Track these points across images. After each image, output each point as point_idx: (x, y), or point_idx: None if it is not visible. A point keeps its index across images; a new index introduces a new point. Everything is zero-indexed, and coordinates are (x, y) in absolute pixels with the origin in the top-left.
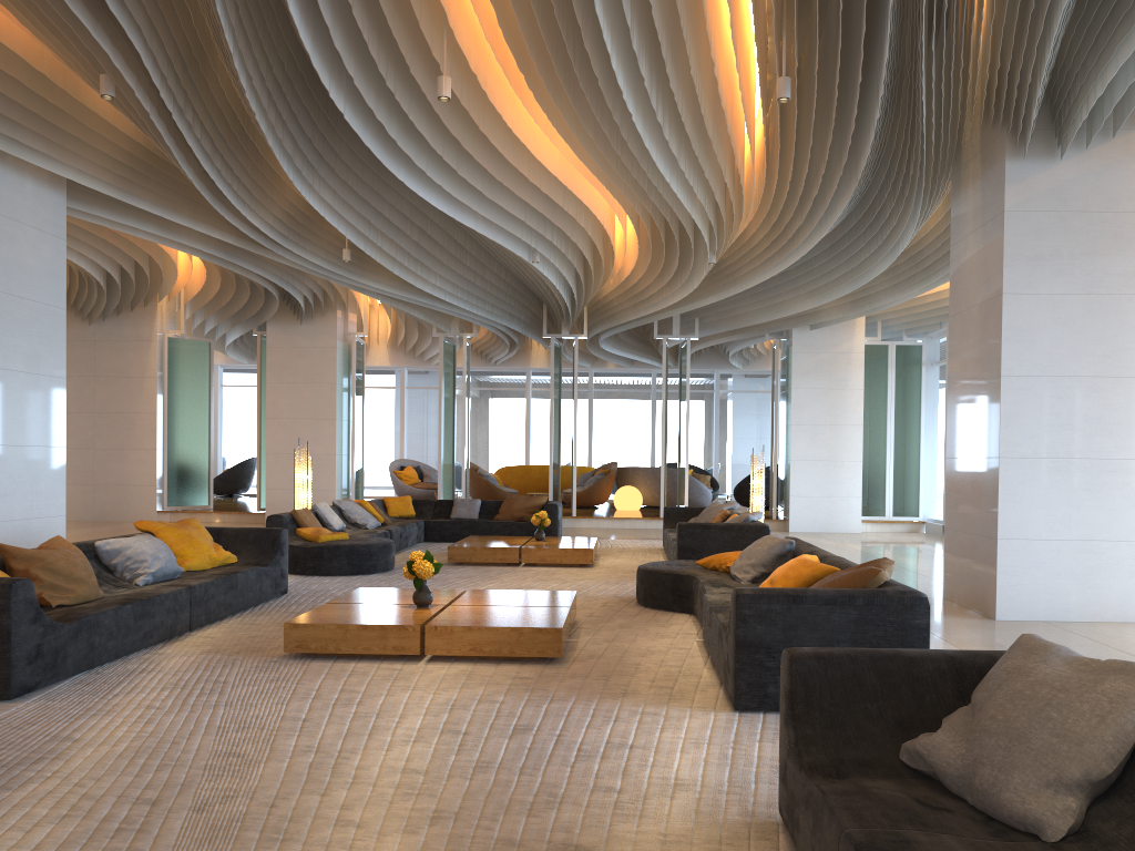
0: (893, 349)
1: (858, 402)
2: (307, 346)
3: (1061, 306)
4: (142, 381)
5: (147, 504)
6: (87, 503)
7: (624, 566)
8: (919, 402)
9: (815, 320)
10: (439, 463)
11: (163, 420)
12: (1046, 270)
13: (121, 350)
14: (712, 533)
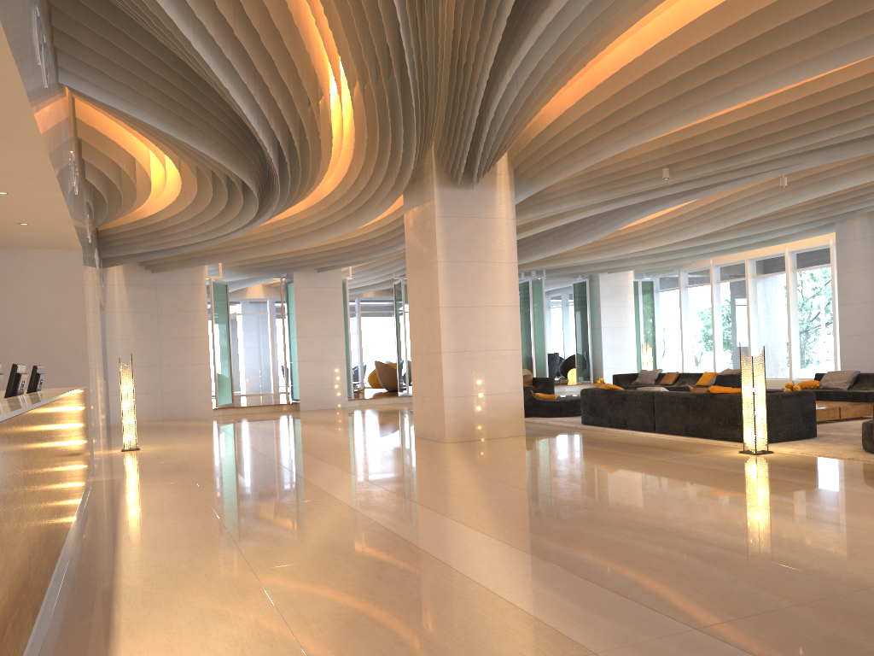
0: (640, 283)
1: (632, 314)
2: (322, 286)
3: None
4: (196, 314)
5: (205, 404)
6: (156, 407)
7: None
8: (653, 313)
9: (622, 268)
10: (406, 362)
11: (213, 342)
12: None
13: (178, 291)
14: (735, 378)
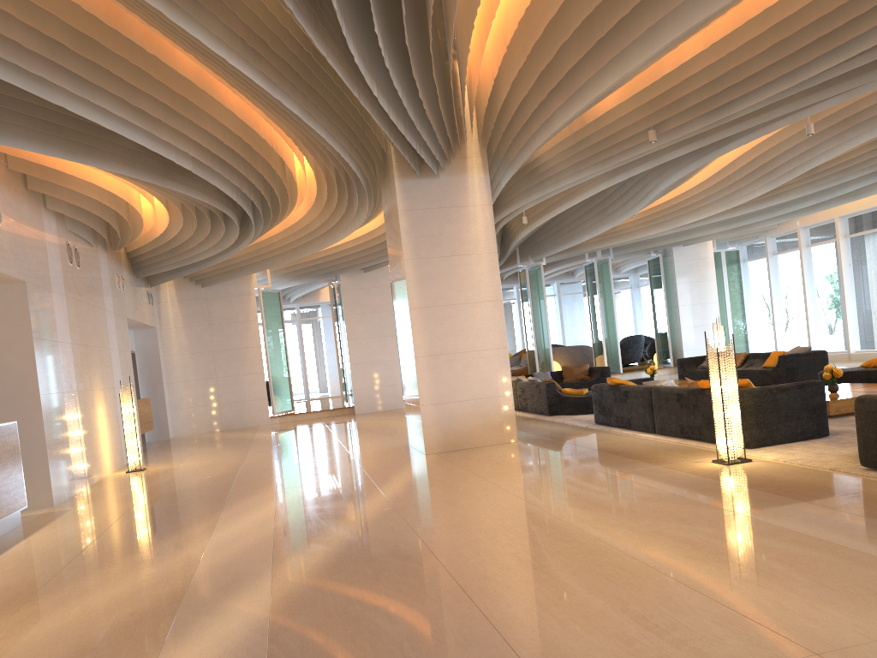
0: (724, 254)
1: (714, 288)
2: (370, 286)
3: None
4: (247, 324)
5: (262, 413)
6: (215, 418)
7: None
8: (741, 285)
9: (696, 240)
10: None
11: (266, 350)
12: None
13: (228, 303)
14: (801, 358)
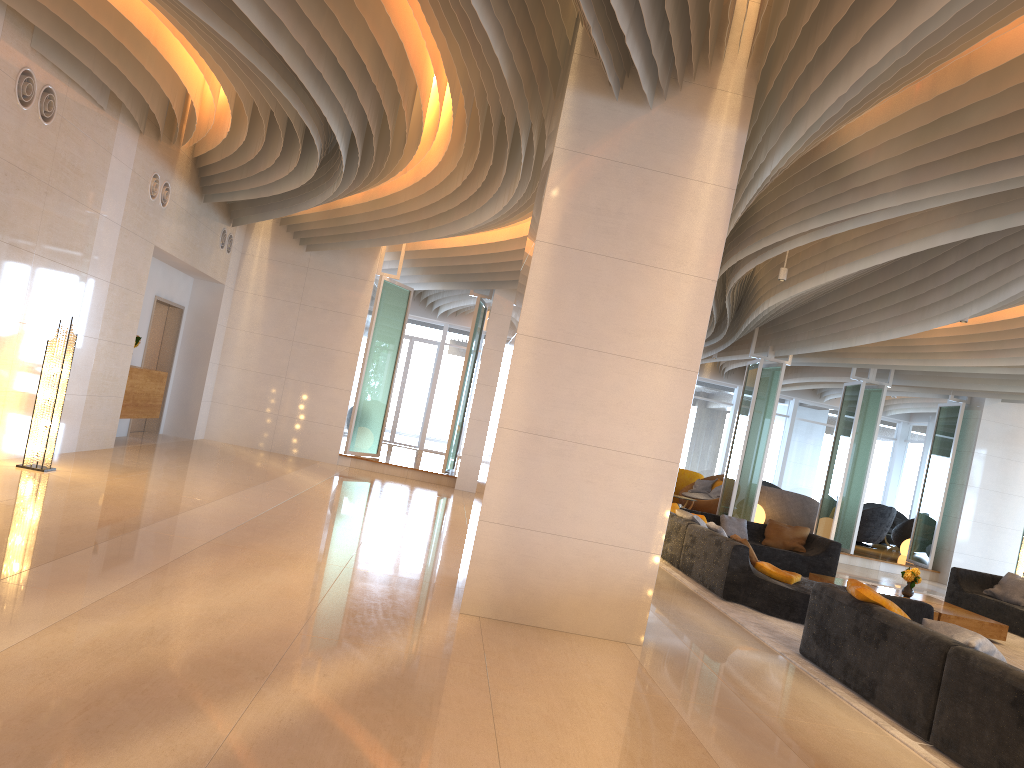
0: None
1: None
2: None
3: None
4: (349, 319)
5: (330, 445)
6: (266, 432)
7: (1022, 646)
8: None
9: None
10: None
11: (363, 363)
12: None
13: (334, 283)
14: None
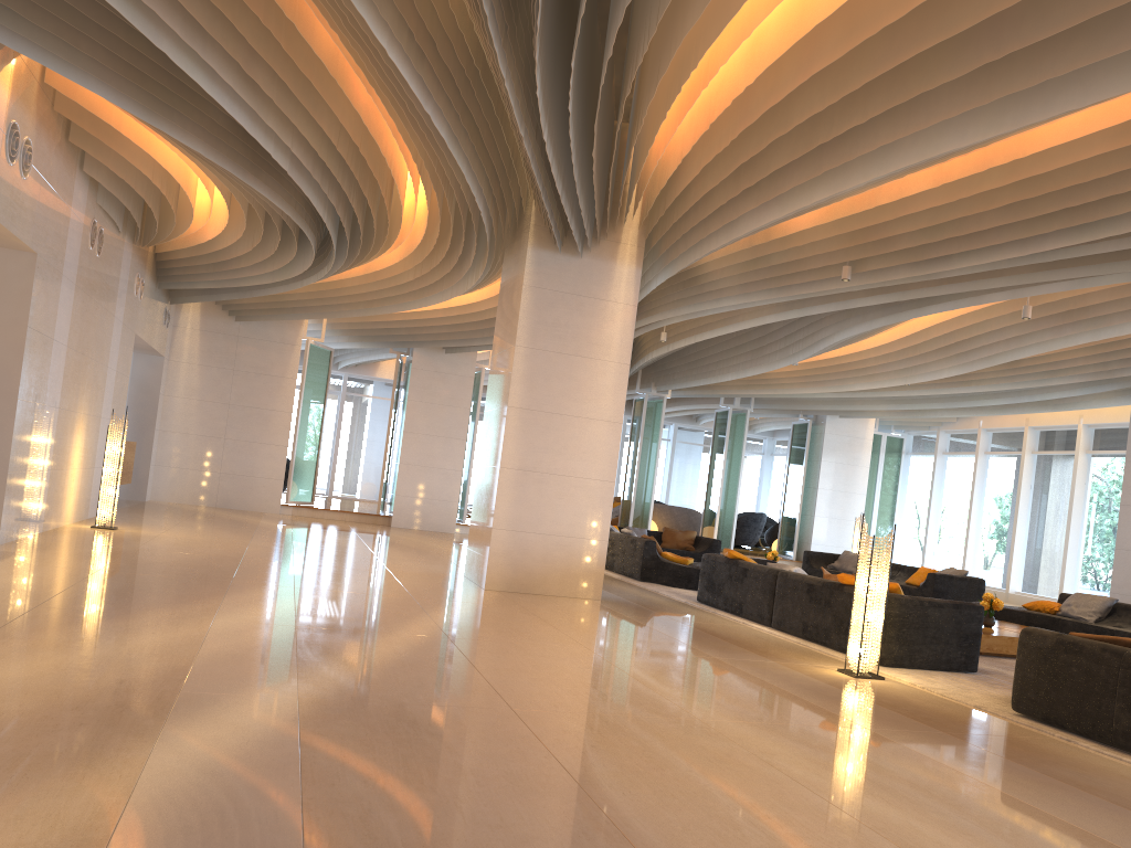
0: (885, 439)
1: (865, 477)
2: (448, 372)
3: None
4: (281, 381)
5: (272, 497)
6: (210, 490)
7: None
8: (897, 481)
9: (857, 413)
10: None
11: (297, 420)
12: None
13: (264, 349)
14: (954, 582)
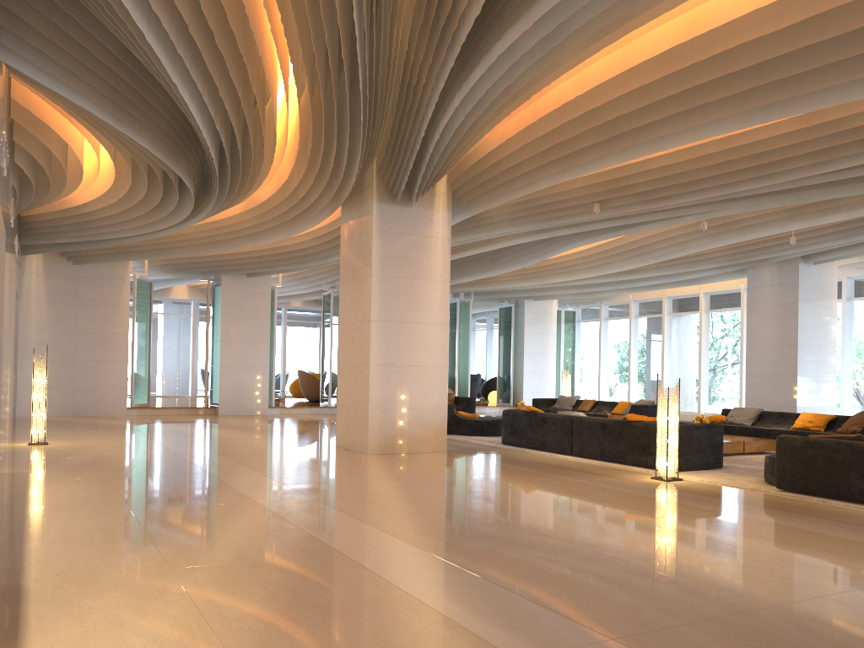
0: (563, 313)
1: (554, 341)
2: (250, 291)
3: (812, 319)
4: (117, 310)
5: (119, 402)
6: (67, 402)
7: None
8: (574, 342)
9: (547, 297)
10: (330, 373)
11: (133, 339)
12: (808, 305)
13: (100, 285)
14: (648, 409)
